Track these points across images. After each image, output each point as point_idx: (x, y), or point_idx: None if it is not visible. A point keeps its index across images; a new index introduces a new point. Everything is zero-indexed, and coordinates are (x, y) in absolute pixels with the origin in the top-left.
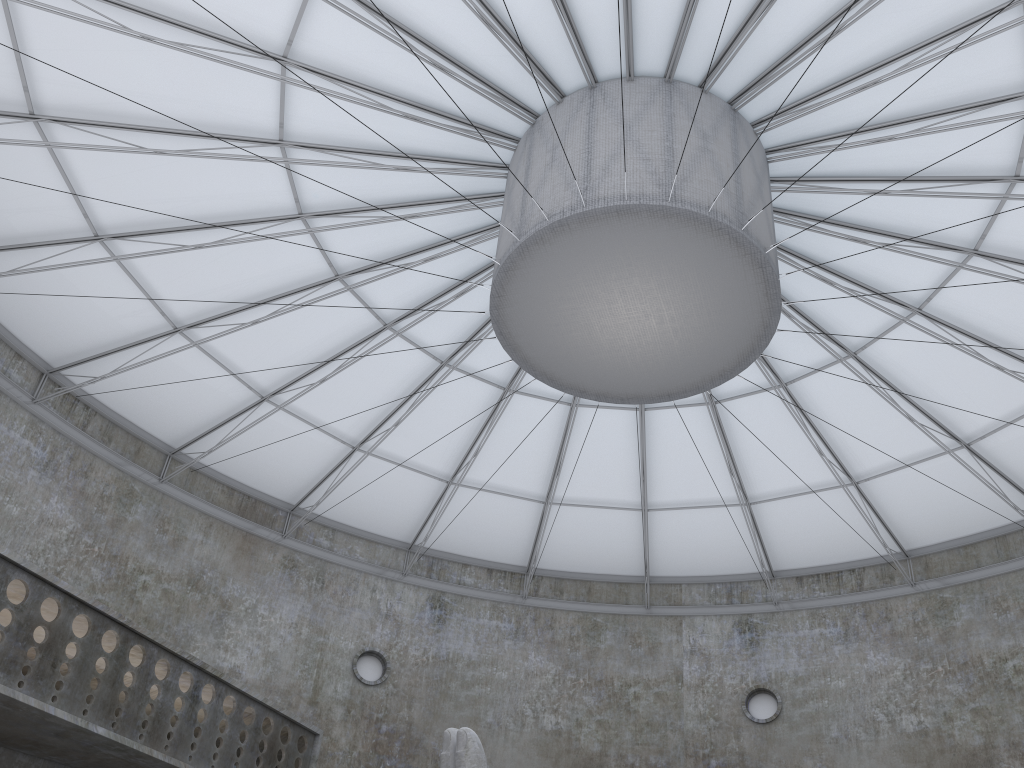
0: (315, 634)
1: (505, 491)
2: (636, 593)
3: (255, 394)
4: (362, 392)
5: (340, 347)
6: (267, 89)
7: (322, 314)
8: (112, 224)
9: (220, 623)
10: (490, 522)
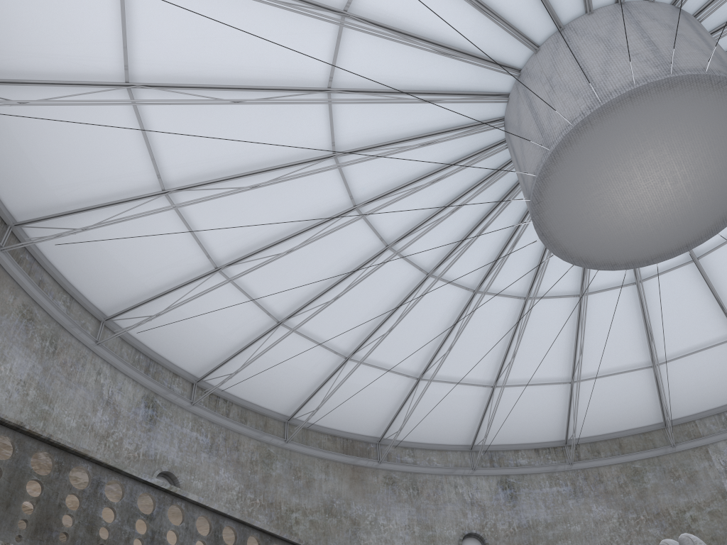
0: (424, 530)
1: (537, 382)
2: (659, 437)
3: (340, 357)
4: (417, 333)
5: (396, 302)
6: (319, 118)
7: (379, 280)
8: (225, 256)
9: (355, 537)
10: (529, 411)
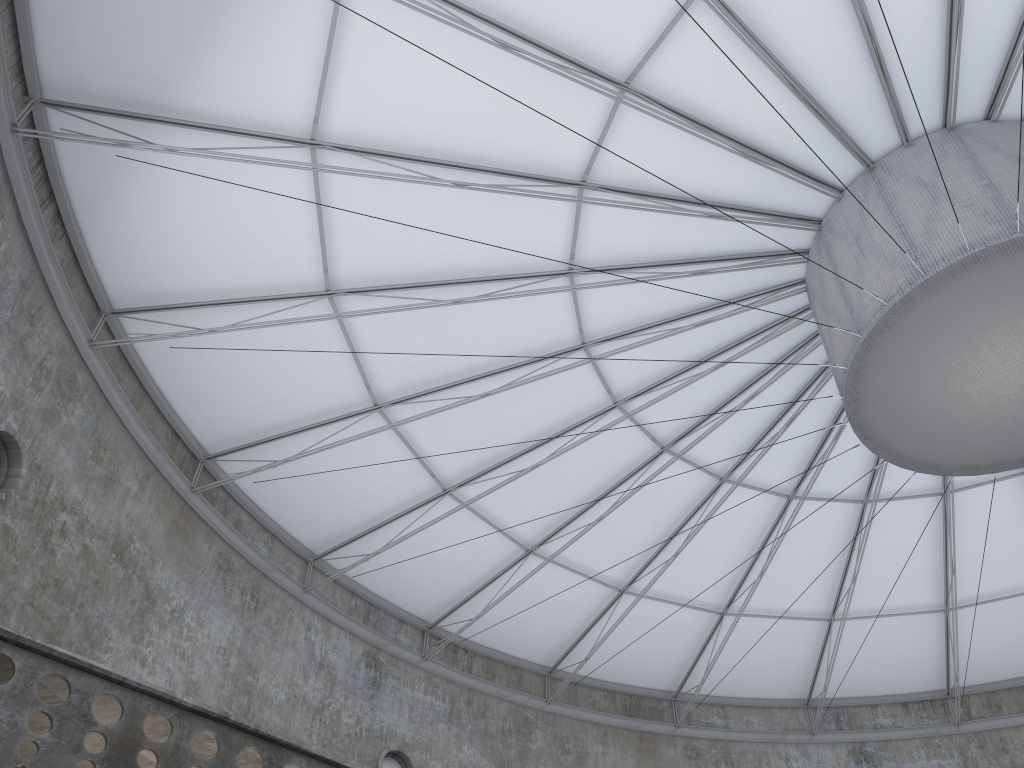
0: None
1: (894, 611)
2: None
3: (612, 590)
4: (714, 554)
5: (681, 516)
6: (560, 304)
7: (657, 490)
8: (455, 475)
9: None
10: (887, 650)
